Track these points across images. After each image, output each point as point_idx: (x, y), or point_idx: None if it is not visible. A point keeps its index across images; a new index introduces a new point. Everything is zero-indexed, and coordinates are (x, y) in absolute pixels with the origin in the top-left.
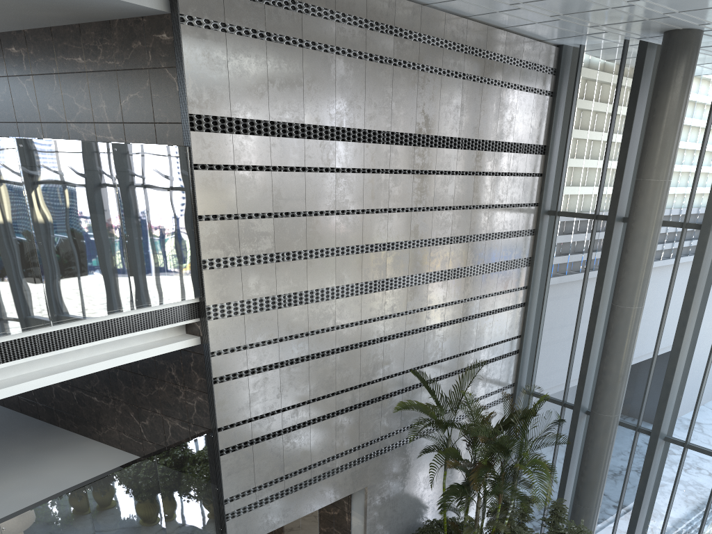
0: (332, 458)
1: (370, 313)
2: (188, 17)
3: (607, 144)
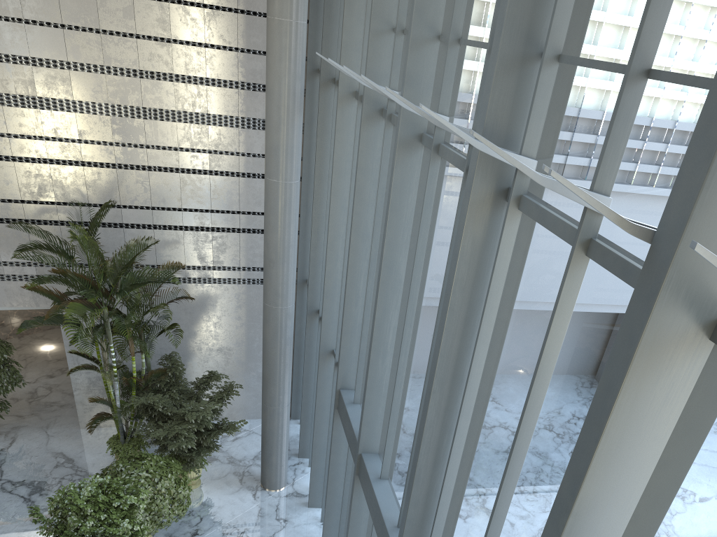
0: None
1: (20, 129)
2: None
3: None
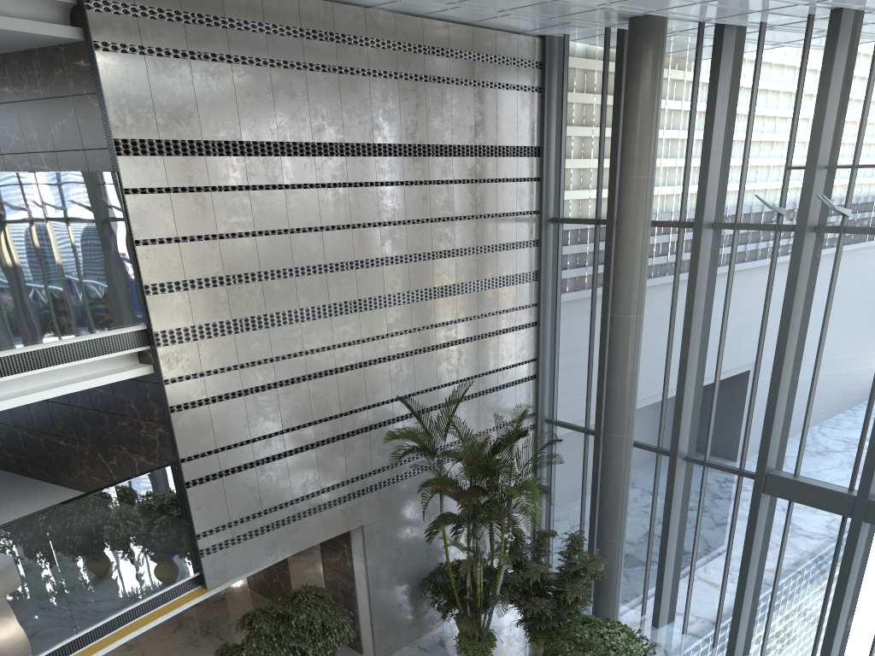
0: (317, 493)
1: (343, 337)
2: (103, 43)
3: (600, 141)
